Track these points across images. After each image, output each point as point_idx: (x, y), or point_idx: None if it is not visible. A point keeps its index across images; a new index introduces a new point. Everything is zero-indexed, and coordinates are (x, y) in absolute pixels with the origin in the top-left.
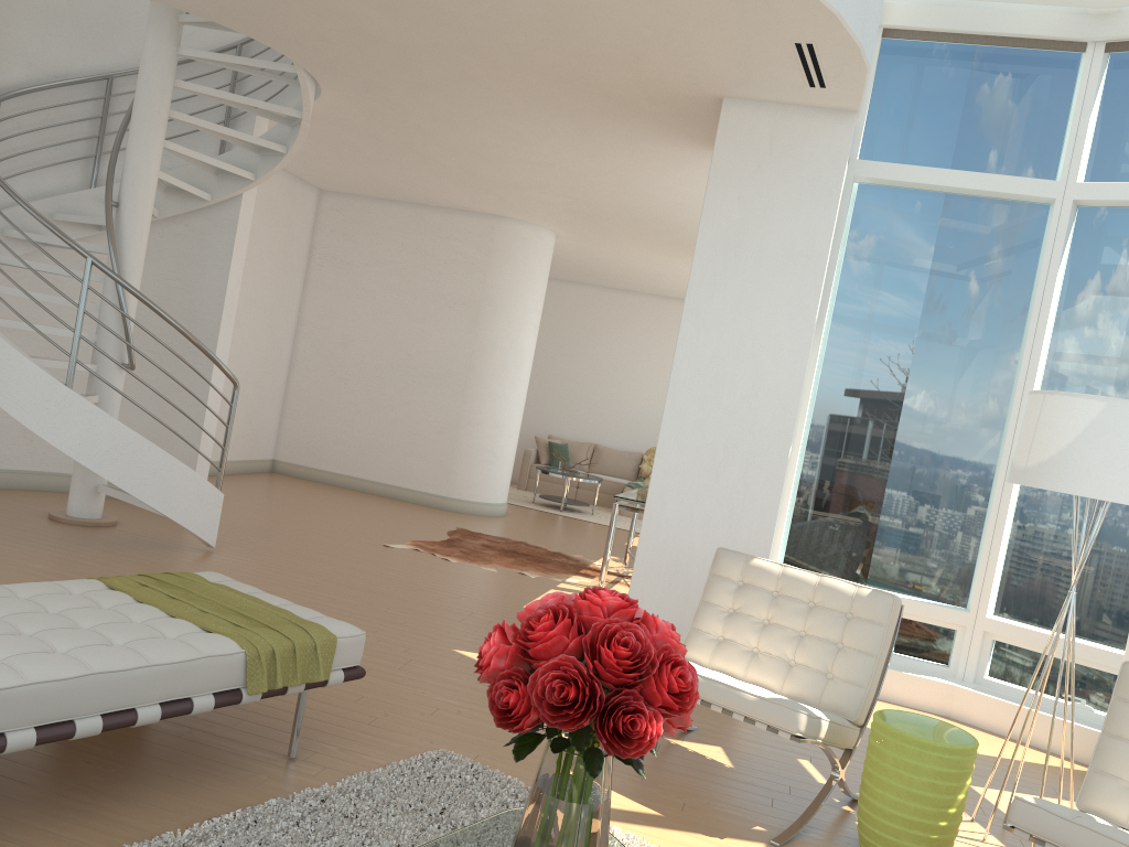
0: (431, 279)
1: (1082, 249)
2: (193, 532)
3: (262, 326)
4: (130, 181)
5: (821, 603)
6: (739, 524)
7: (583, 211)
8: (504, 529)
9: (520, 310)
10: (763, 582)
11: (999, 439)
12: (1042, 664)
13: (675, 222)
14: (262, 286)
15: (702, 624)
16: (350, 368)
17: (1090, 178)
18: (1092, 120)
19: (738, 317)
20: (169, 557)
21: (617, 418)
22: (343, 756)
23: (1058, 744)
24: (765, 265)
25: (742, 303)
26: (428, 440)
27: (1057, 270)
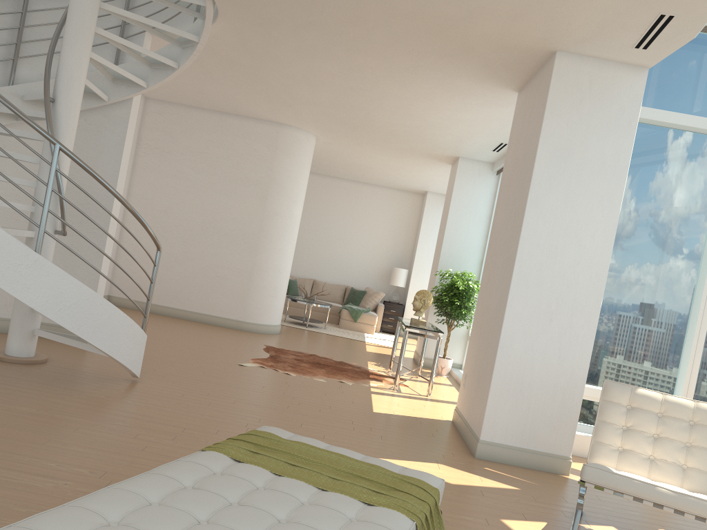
0: (232, 166)
1: None
2: (128, 367)
3: None
4: (65, 82)
5: (701, 422)
6: (566, 354)
7: (355, 124)
8: (292, 345)
9: (295, 190)
10: (649, 406)
11: (693, 290)
12: None
13: (420, 135)
14: None
15: (604, 438)
16: (169, 229)
17: None
18: None
19: (566, 208)
20: (113, 389)
21: (328, 262)
22: None
23: None
24: (585, 172)
25: (569, 198)
26: (230, 281)
27: None
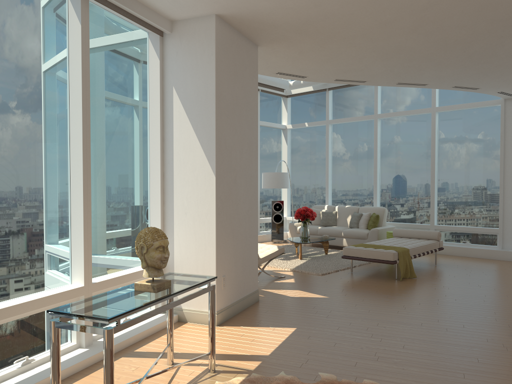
0: None
1: None
2: None
3: None
4: None
5: None
6: None
7: None
8: None
9: None
10: None
11: None
12: None
13: None
14: None
15: None
16: None
17: None
18: None
19: None
20: None
21: None
22: (342, 273)
23: None
24: None
25: None
26: None
27: None
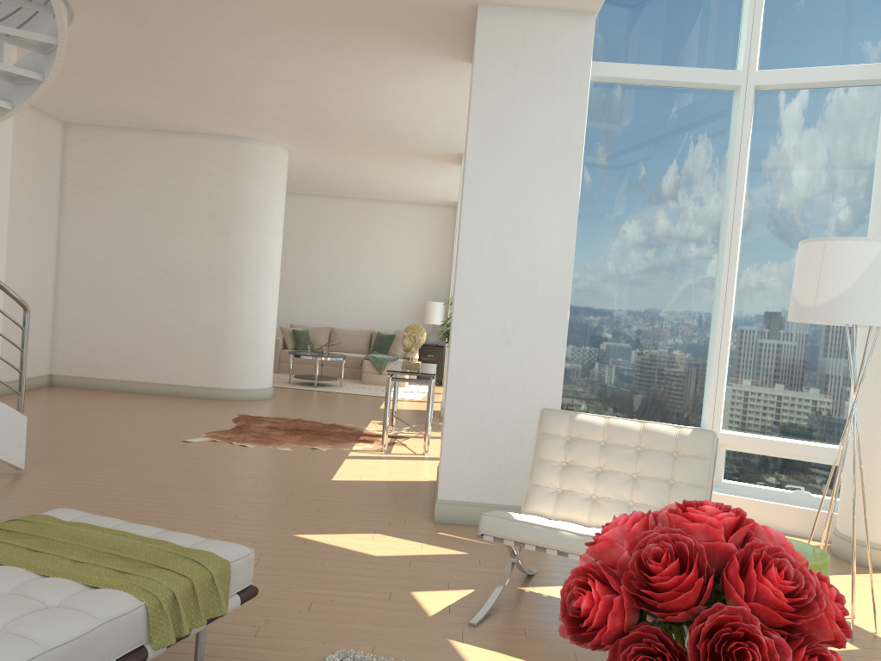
0: (182, 197)
1: (762, 126)
2: (1, 458)
3: (25, 253)
4: None
5: (648, 447)
6: (532, 383)
7: (319, 126)
8: (278, 410)
9: (267, 218)
10: (591, 435)
11: (713, 287)
12: (766, 464)
13: (400, 131)
14: (21, 215)
15: (540, 480)
16: (115, 284)
17: (764, 67)
18: (761, 19)
19: (512, 201)
20: None
21: (347, 304)
22: None
23: (793, 527)
24: (531, 153)
25: (514, 189)
26: (197, 340)
27: (748, 144)
